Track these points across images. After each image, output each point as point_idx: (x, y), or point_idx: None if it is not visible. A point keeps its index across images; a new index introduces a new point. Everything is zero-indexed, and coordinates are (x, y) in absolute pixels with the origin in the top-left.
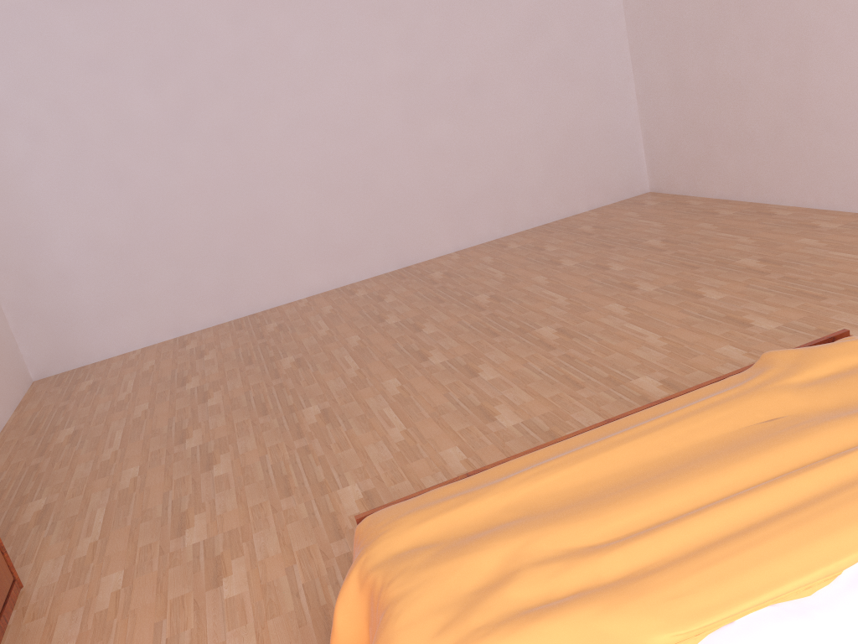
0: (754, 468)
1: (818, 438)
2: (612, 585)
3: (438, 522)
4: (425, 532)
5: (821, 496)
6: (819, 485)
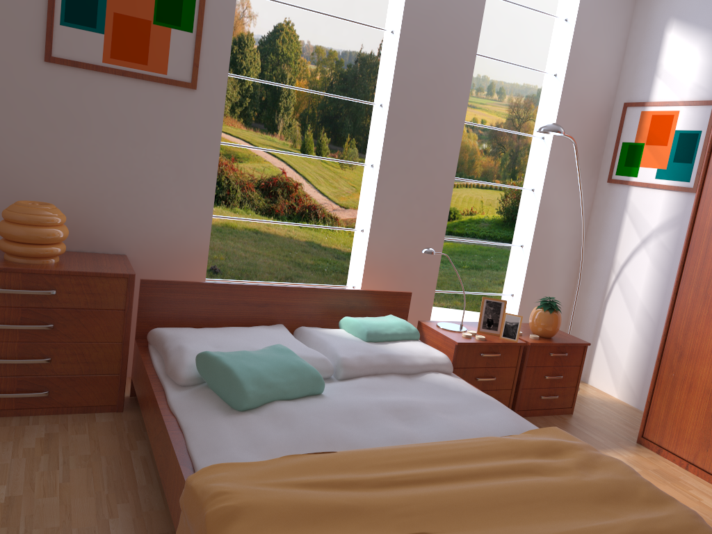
0: (446, 488)
1: (399, 494)
2: (522, 452)
3: (657, 514)
4: (661, 511)
5: (414, 464)
6: (412, 469)
